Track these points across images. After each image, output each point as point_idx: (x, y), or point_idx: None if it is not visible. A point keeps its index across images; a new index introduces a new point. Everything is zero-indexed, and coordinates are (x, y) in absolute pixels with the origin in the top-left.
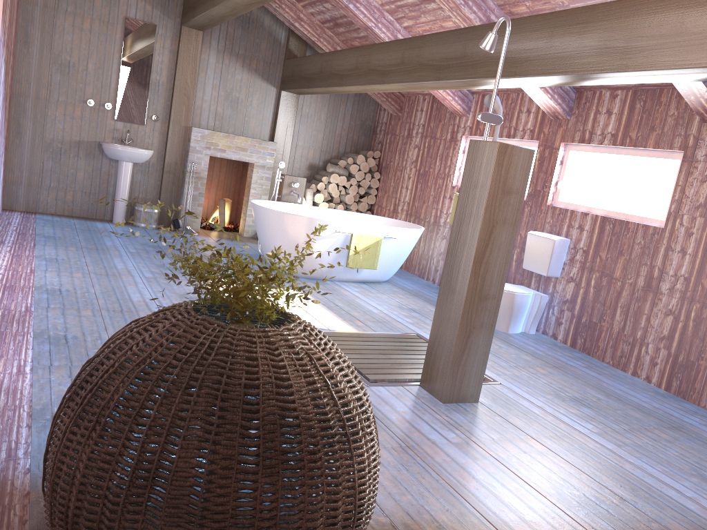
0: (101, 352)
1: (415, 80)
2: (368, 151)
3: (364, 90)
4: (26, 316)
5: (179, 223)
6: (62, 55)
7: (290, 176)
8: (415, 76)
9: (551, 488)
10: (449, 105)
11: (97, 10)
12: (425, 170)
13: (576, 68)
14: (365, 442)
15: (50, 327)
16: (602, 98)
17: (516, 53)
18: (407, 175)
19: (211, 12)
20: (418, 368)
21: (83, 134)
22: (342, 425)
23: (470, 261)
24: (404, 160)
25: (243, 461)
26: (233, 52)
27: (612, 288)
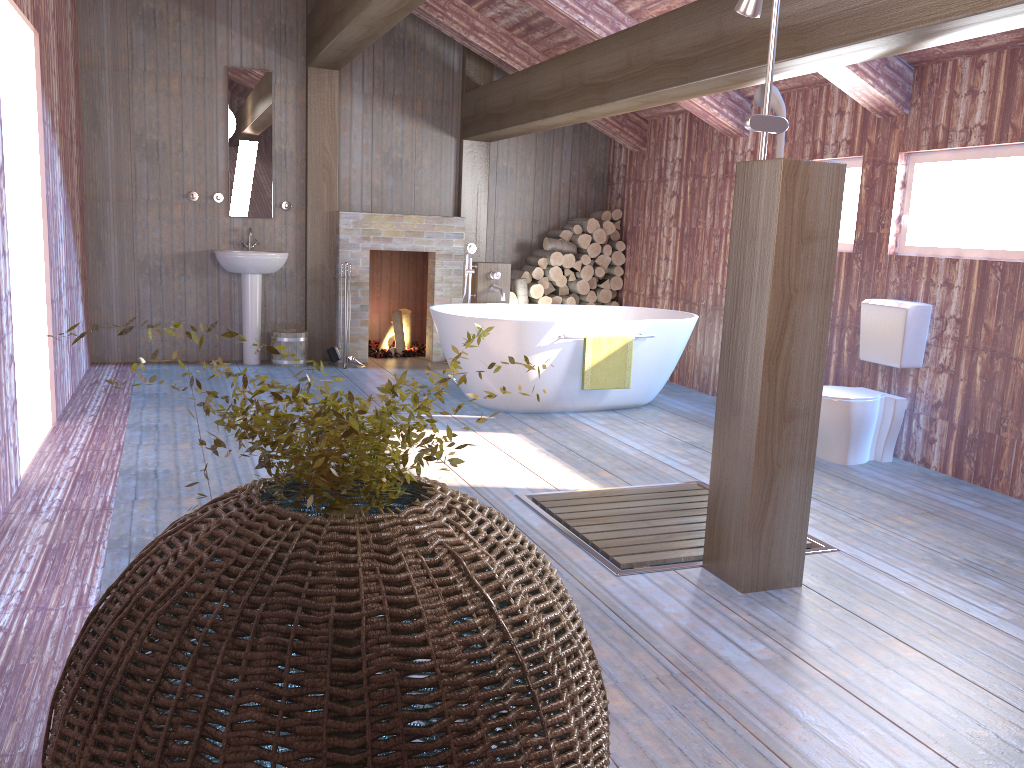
0: (118, 582)
1: (651, 89)
2: (602, 211)
3: (579, 119)
4: (102, 517)
5: (337, 354)
6: (146, 134)
7: (486, 263)
8: (650, 83)
9: (938, 728)
10: (715, 122)
11: (187, 63)
12: (691, 228)
13: (903, 22)
14: (570, 698)
15: (133, 530)
16: (958, 71)
17: (801, 17)
18: (665, 239)
19: (341, 38)
20: (700, 538)
21: (188, 243)
22: (521, 674)
23: (759, 359)
24: (659, 217)
25: (337, 760)
26: (386, 93)
27: (1012, 375)
